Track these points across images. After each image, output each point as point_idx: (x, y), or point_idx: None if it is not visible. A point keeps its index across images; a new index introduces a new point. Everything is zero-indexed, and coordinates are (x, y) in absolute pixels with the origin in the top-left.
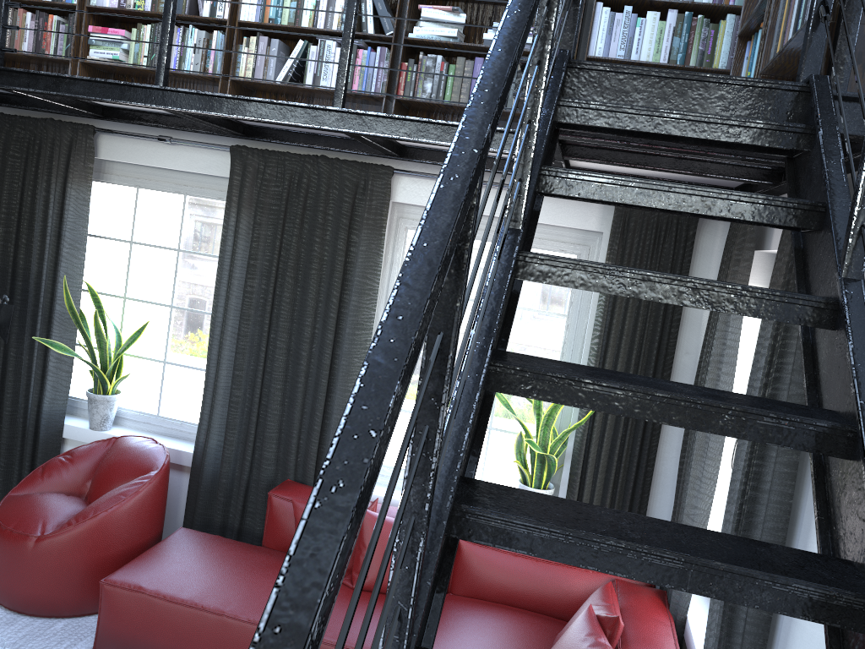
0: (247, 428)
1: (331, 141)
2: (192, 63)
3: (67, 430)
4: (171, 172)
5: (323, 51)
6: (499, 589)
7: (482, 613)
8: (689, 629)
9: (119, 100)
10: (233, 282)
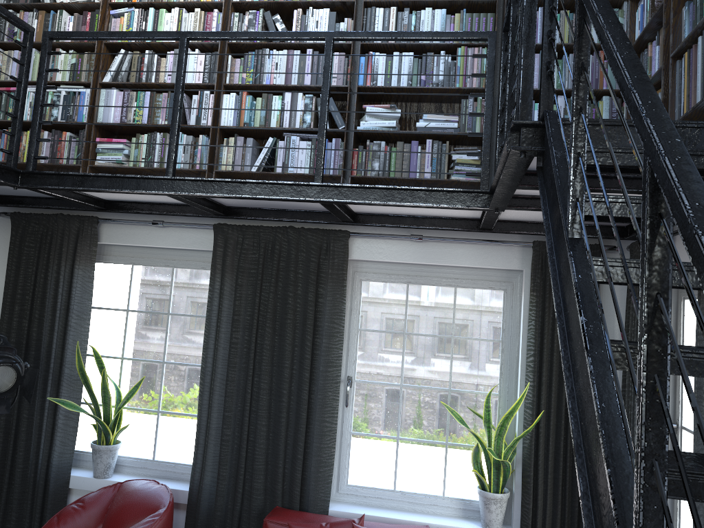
0: (238, 462)
1: (296, 214)
2: (182, 161)
3: (73, 481)
4: (161, 250)
5: (289, 145)
6: None
7: None
8: None
9: (136, 190)
10: (220, 336)
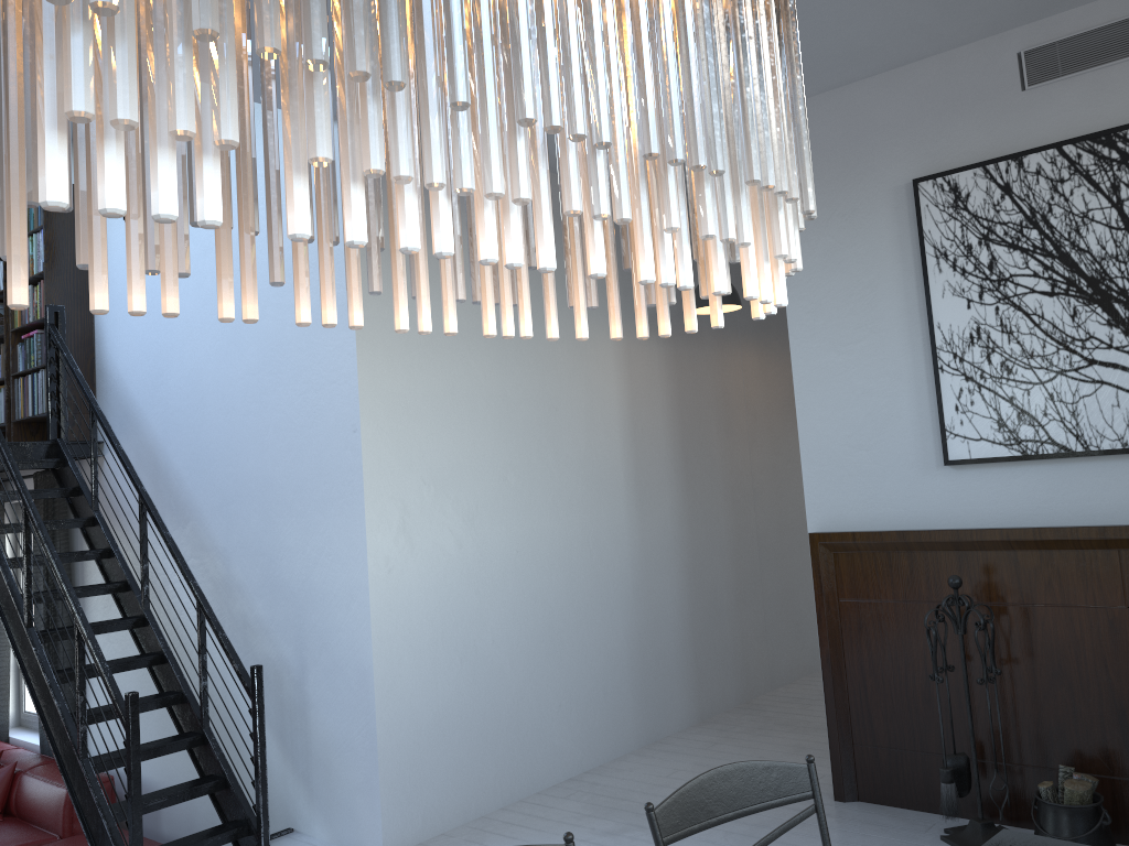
0: None
1: None
2: None
3: None
4: None
5: None
6: None
7: None
8: (15, 738)
9: None
10: None
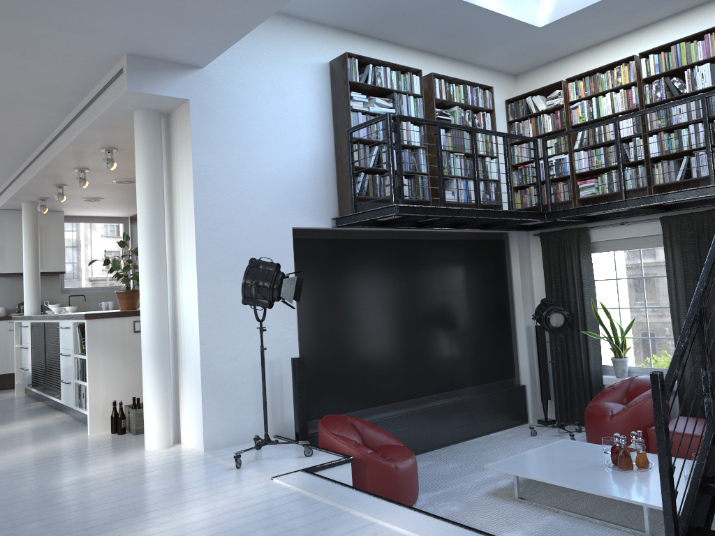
0: None
1: None
2: (630, 184)
3: (604, 380)
4: (629, 239)
5: (698, 158)
6: None
7: None
8: None
9: (606, 210)
10: (677, 285)
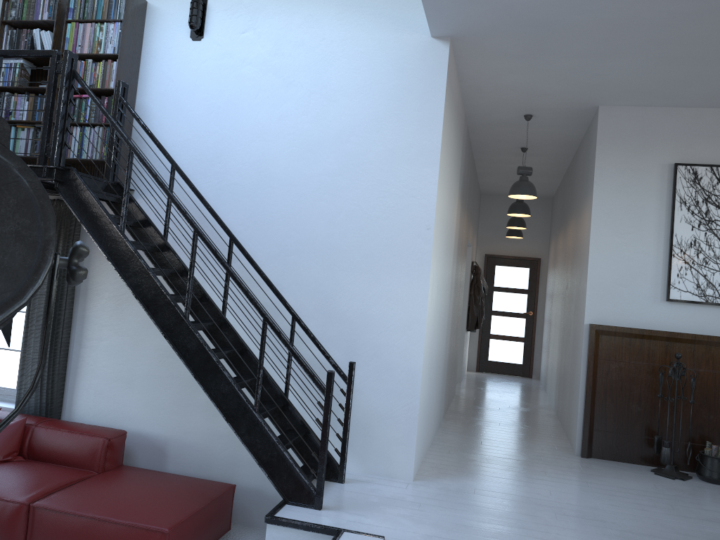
0: None
1: None
2: None
3: None
4: None
5: None
6: None
7: None
8: None
9: None
10: None
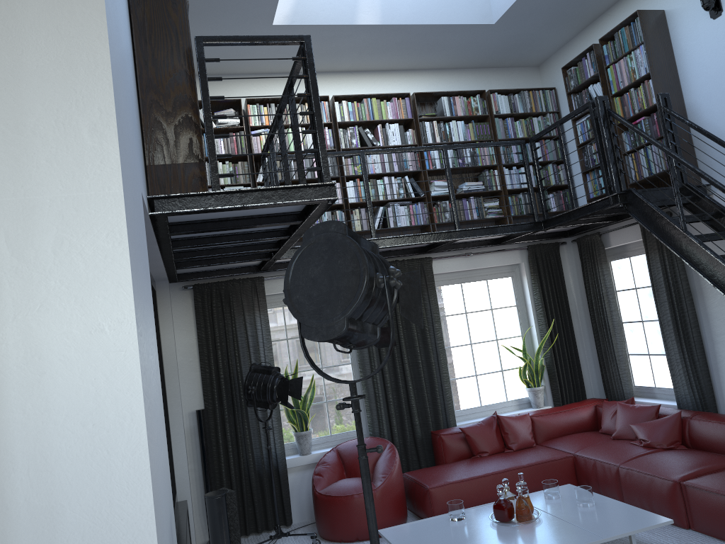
0: (400, 413)
1: (396, 252)
2: None
3: (288, 462)
4: None
5: (394, 209)
6: (558, 429)
7: (565, 438)
8: (641, 402)
9: None
10: None
